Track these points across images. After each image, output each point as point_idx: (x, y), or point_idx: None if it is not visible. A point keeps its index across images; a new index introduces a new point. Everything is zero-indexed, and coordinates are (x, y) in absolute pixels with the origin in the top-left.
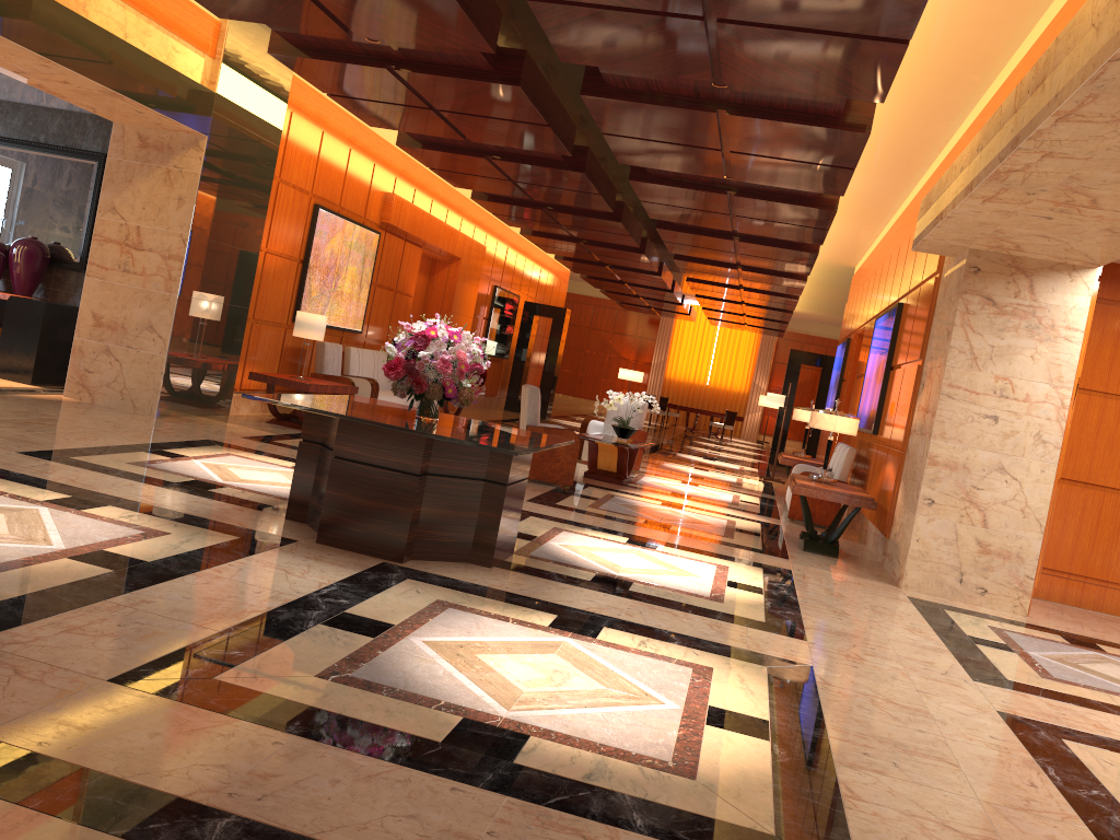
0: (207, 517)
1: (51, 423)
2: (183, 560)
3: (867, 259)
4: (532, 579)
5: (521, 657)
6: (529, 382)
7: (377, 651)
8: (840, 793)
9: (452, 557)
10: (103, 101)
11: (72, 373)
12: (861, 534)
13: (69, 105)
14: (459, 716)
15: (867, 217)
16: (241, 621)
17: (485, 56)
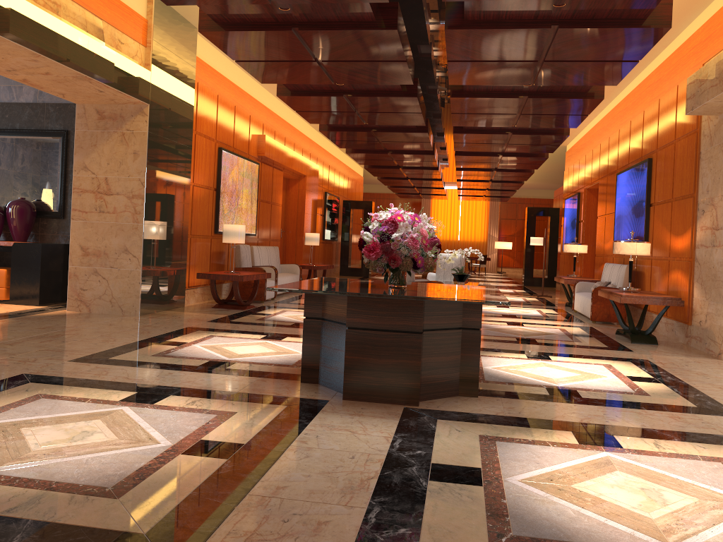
0: (247, 392)
1: (75, 333)
2: (268, 437)
3: (583, 138)
4: (513, 401)
5: (603, 481)
6: None
7: (501, 500)
8: None
9: (447, 393)
10: (73, 86)
11: (71, 292)
12: (645, 324)
13: (34, 99)
14: None
15: None
16: (371, 492)
17: (372, 9)
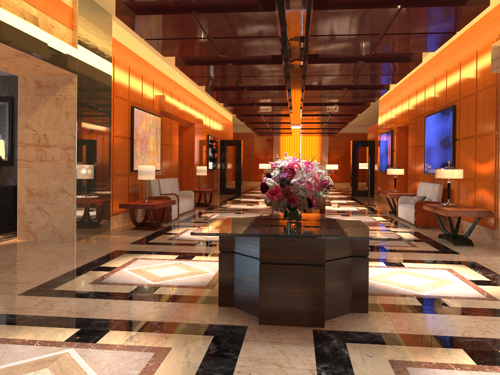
0: (176, 321)
1: (24, 262)
2: None
3: (394, 90)
4: (398, 315)
5: None
6: None
7: None
8: None
9: (343, 311)
10: (15, 62)
11: (20, 225)
12: (454, 227)
13: None
14: None
15: None
16: None
17: None
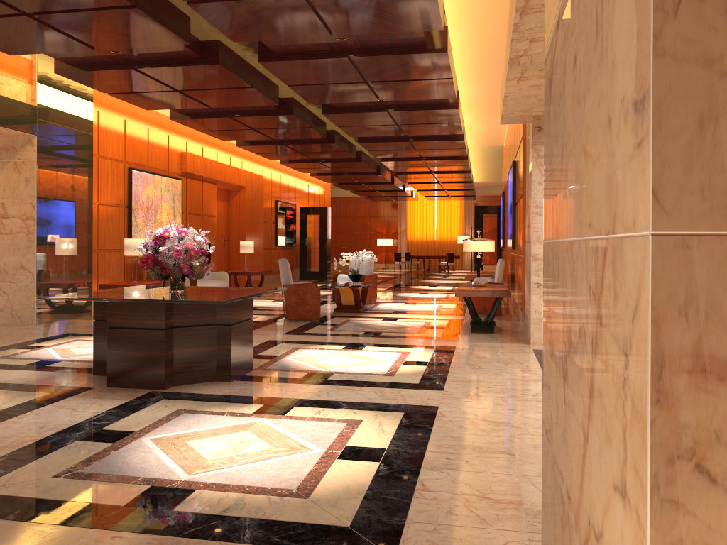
0: (34, 384)
1: None
2: None
3: (506, 138)
4: (258, 384)
5: (219, 437)
6: (315, 258)
7: (111, 451)
8: (415, 488)
9: (203, 379)
10: None
11: None
12: (517, 315)
13: None
14: (148, 485)
15: (495, 111)
16: (16, 449)
17: (190, 48)
